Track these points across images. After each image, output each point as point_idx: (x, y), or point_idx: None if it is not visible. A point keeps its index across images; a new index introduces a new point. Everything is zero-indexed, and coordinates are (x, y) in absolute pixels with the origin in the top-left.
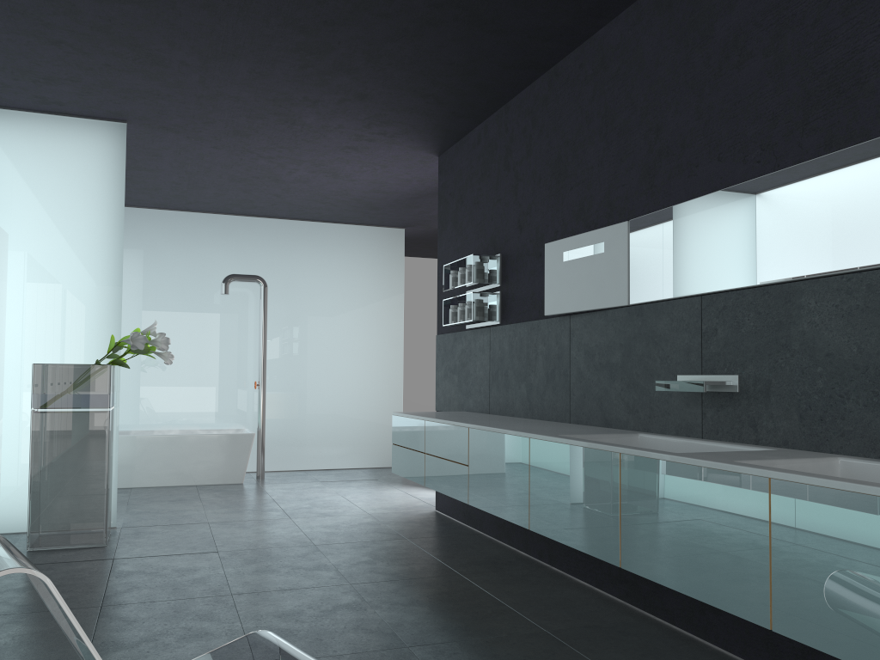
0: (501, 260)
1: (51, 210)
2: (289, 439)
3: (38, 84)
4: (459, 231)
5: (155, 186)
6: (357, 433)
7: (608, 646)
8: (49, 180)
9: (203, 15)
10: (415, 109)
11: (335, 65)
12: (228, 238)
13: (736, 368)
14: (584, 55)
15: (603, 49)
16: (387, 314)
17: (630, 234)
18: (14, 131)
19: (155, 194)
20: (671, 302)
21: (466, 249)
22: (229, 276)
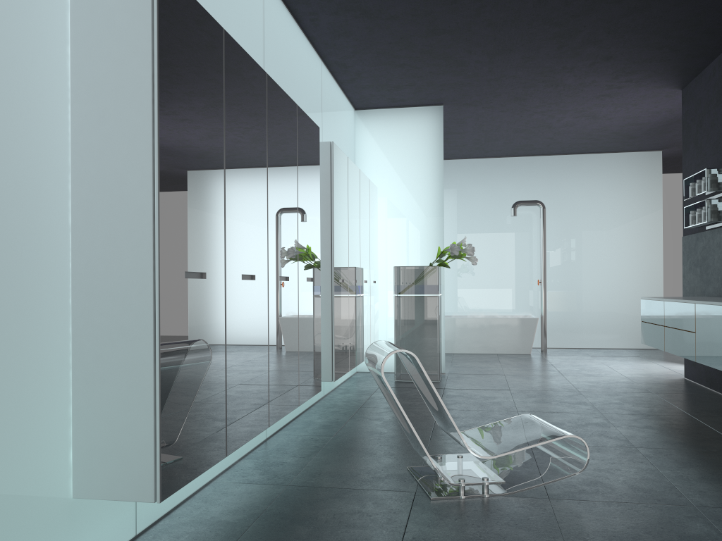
0: None
1: (400, 169)
2: (565, 324)
3: (390, 91)
4: (699, 150)
5: (462, 144)
6: (622, 320)
7: None
8: (398, 150)
9: (488, 31)
10: (653, 59)
11: (583, 41)
12: (515, 174)
13: None
14: None
15: None
16: (646, 224)
17: None
18: (377, 122)
19: (462, 149)
20: None
21: (704, 164)
22: (516, 202)
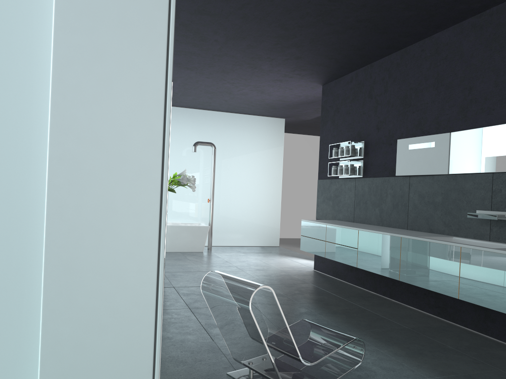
0: (364, 144)
1: None
2: (221, 229)
3: None
4: (335, 126)
5: None
6: (256, 227)
7: (441, 335)
8: None
9: (239, 21)
10: (322, 64)
11: (292, 44)
12: (193, 121)
13: None
14: (425, 45)
15: (437, 44)
16: (274, 165)
17: (451, 139)
18: None
19: None
20: (474, 175)
21: (340, 136)
22: (196, 142)
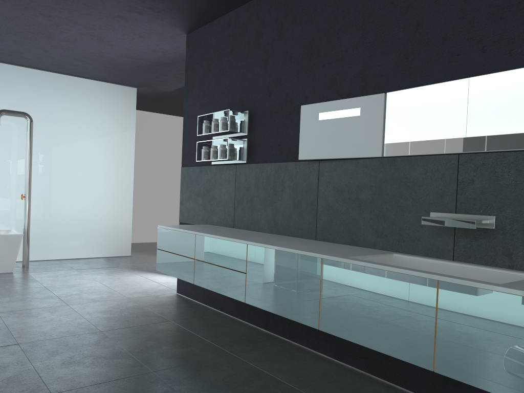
0: (249, 116)
1: None
2: (46, 237)
3: None
4: (206, 92)
5: None
6: (99, 232)
7: None
8: None
9: None
10: None
11: None
12: None
13: (493, 210)
14: None
15: None
16: (122, 149)
17: (387, 103)
18: None
19: None
20: (426, 157)
21: (213, 105)
22: (0, 110)
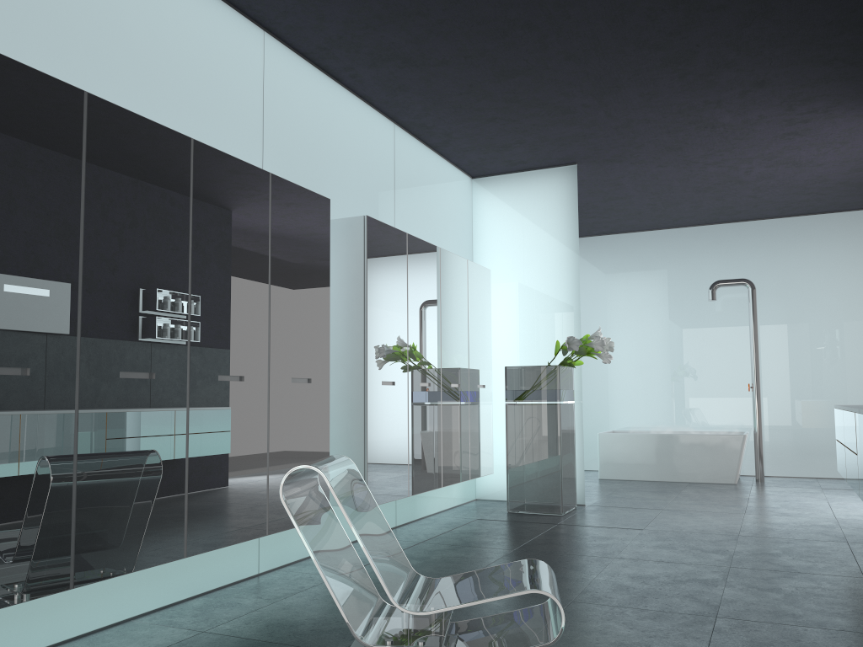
0: None
1: (525, 246)
2: (797, 444)
3: (500, 152)
4: None
5: (636, 211)
6: None
7: None
8: (523, 223)
9: (571, 65)
10: (828, 78)
11: (710, 65)
12: (719, 246)
13: None
14: None
15: None
16: None
17: None
18: (498, 191)
19: (641, 218)
20: None
21: None
22: (714, 282)
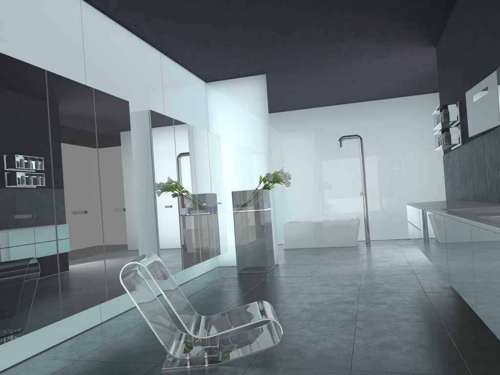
0: (459, 105)
1: (239, 121)
2: (385, 222)
3: (222, 68)
4: (445, 91)
5: (297, 98)
6: None
7: (471, 332)
8: (236, 108)
9: (263, 20)
10: (399, 27)
11: (338, 20)
12: (342, 117)
13: None
14: None
15: None
16: None
17: (497, 78)
18: (221, 89)
19: (300, 102)
20: None
21: (448, 101)
22: (341, 137)
